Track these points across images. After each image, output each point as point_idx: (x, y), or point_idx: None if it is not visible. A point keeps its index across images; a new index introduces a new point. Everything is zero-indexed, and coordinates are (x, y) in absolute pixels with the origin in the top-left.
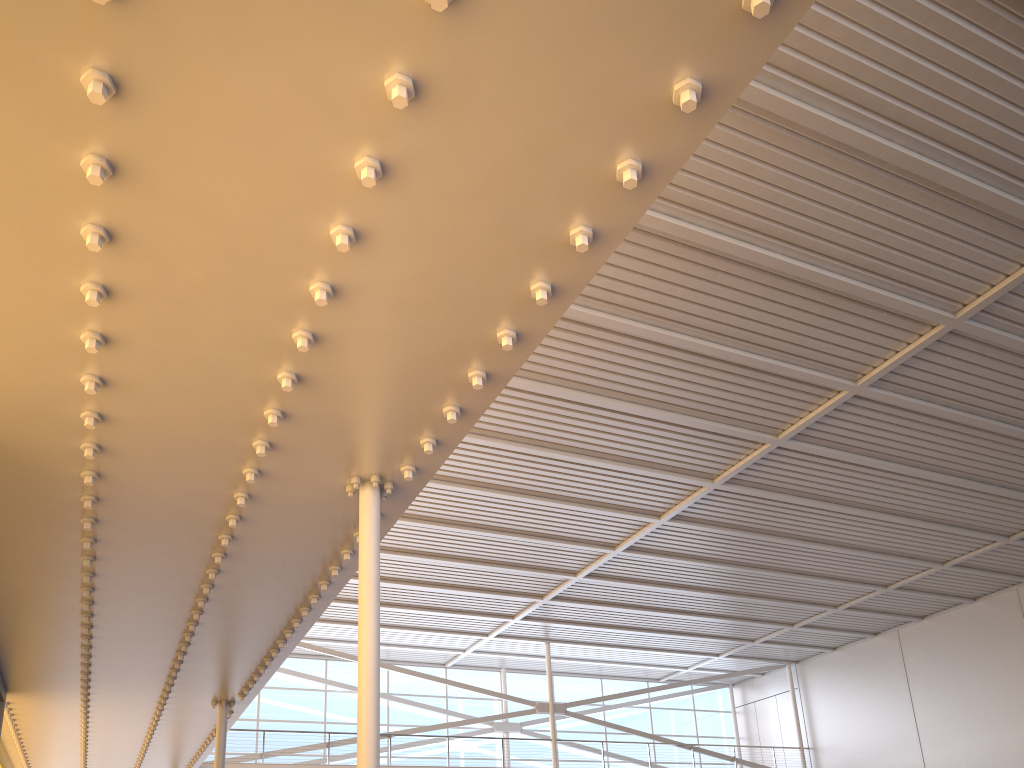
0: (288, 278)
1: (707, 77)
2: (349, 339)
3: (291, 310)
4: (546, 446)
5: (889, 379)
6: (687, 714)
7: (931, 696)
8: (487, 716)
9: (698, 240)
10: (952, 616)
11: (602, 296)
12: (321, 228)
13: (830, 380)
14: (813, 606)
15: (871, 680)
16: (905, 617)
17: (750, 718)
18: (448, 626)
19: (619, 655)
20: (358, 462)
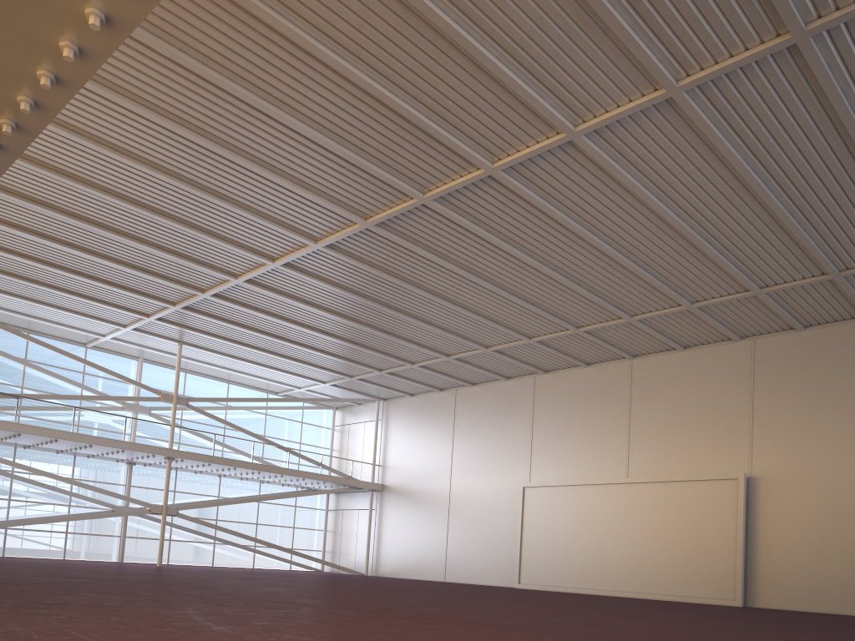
0: None
1: None
2: None
3: None
4: (173, 175)
5: (448, 199)
6: (296, 425)
7: (466, 442)
8: (115, 396)
9: (298, 40)
10: (492, 387)
11: (218, 60)
12: None
13: (404, 187)
14: (396, 359)
15: (431, 423)
16: (461, 382)
17: (344, 436)
18: (87, 311)
19: (244, 367)
20: None
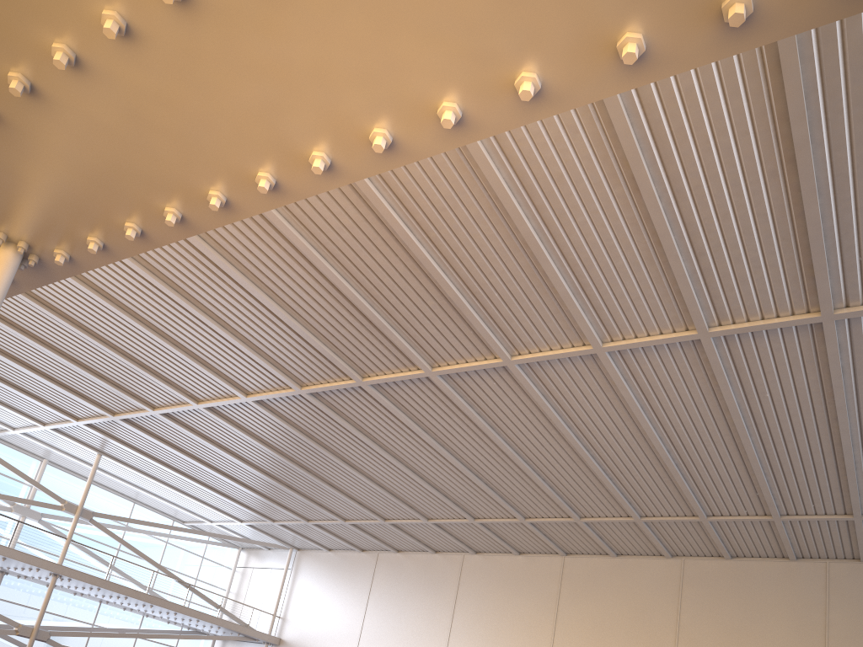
0: (35, 21)
1: (468, 112)
2: (67, 112)
3: (21, 50)
4: (180, 292)
5: (453, 378)
6: (196, 558)
7: (381, 608)
8: (12, 496)
9: (376, 205)
10: (417, 558)
11: None
12: (95, 2)
13: (417, 358)
14: (329, 513)
15: (345, 582)
16: (387, 546)
17: (245, 579)
18: (8, 401)
19: (160, 490)
20: (13, 222)
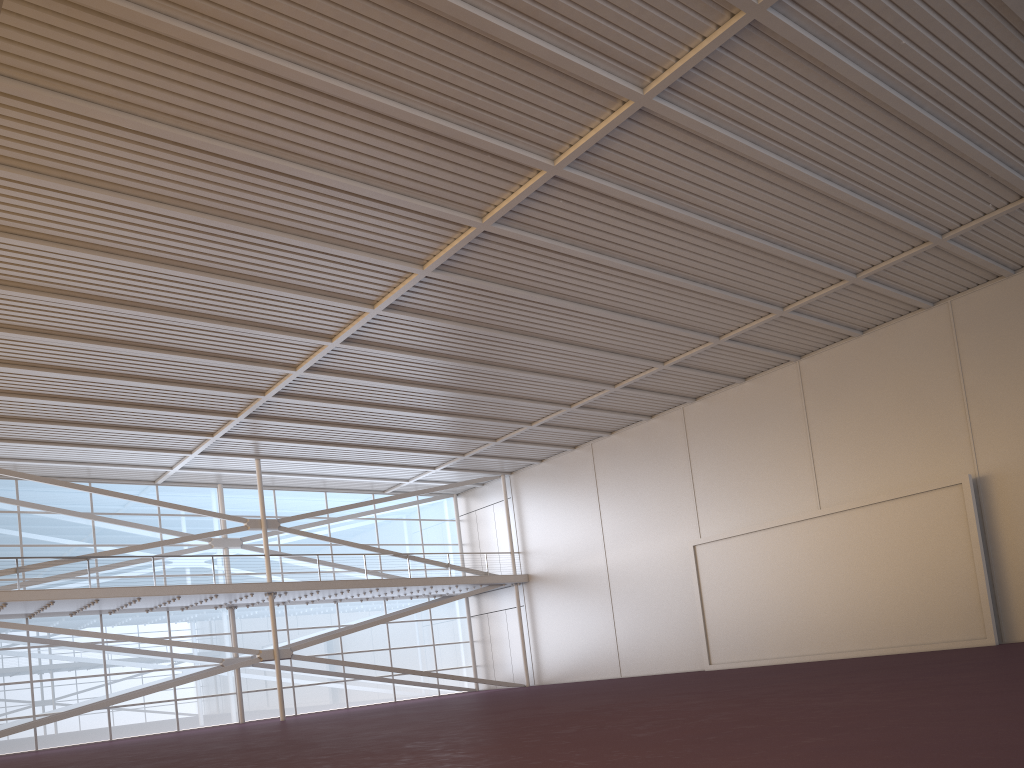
0: None
1: None
2: None
3: None
4: (187, 267)
5: (513, 218)
6: (413, 524)
7: (615, 504)
8: (196, 534)
9: (275, 70)
10: (634, 432)
11: (193, 118)
12: None
13: (455, 216)
14: (509, 423)
15: (569, 490)
16: (595, 433)
17: (472, 526)
18: (145, 444)
19: (337, 470)
20: None
